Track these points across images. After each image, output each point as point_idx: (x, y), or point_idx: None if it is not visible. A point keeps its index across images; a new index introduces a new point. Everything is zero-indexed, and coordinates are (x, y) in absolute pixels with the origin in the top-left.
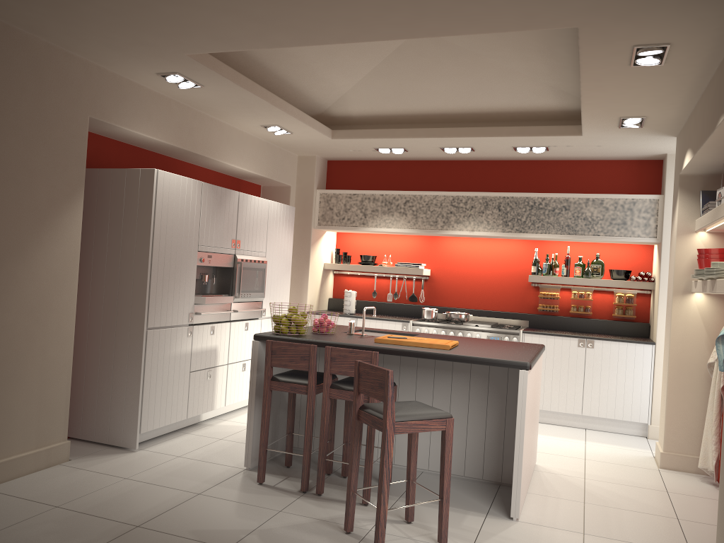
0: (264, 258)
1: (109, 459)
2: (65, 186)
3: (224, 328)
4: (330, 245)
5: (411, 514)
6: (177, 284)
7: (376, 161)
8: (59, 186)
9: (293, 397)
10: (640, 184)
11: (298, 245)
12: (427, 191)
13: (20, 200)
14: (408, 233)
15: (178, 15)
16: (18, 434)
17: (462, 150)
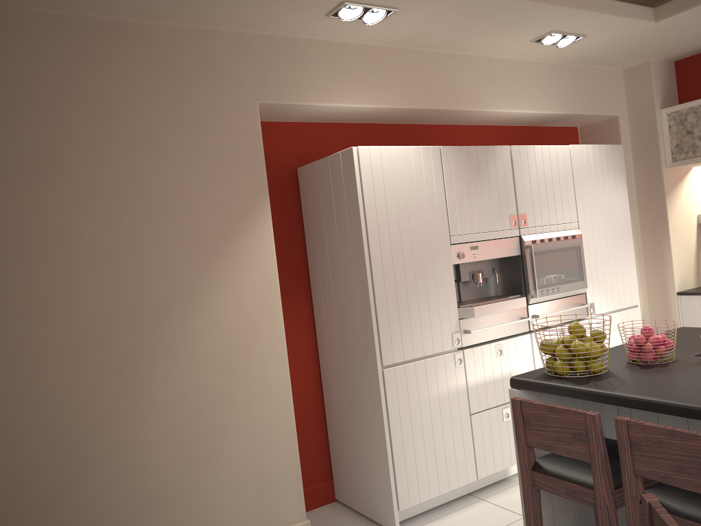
0: (575, 231)
1: None
2: (239, 200)
3: (520, 343)
4: None
5: None
6: (423, 297)
7: None
8: (231, 201)
9: None
10: None
11: (646, 198)
12: None
13: (178, 231)
14: None
15: None
16: (231, 520)
17: None
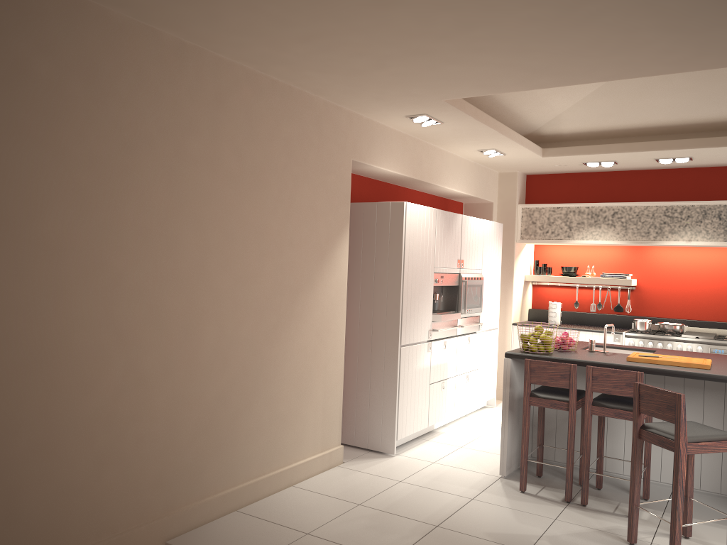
0: (480, 275)
1: (375, 463)
2: (337, 223)
3: (452, 342)
4: (529, 257)
5: (688, 529)
6: (420, 304)
7: (578, 173)
8: (333, 223)
9: (542, 411)
10: None
11: (501, 259)
12: (637, 202)
13: (309, 238)
14: (615, 244)
15: (456, 72)
16: (310, 439)
17: (678, 160)
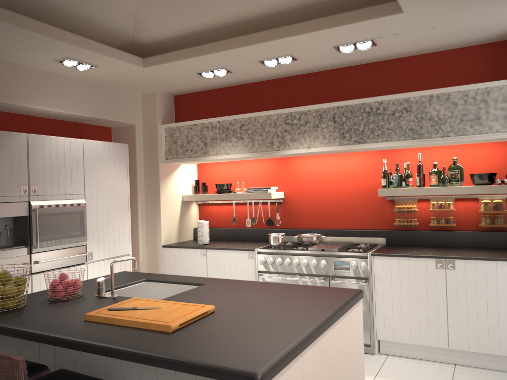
0: (81, 200)
1: None
2: None
3: None
4: (189, 177)
5: None
6: None
7: (216, 89)
8: None
9: None
10: (495, 71)
11: (149, 181)
12: (260, 112)
13: None
14: (250, 158)
15: None
16: None
17: (283, 61)
